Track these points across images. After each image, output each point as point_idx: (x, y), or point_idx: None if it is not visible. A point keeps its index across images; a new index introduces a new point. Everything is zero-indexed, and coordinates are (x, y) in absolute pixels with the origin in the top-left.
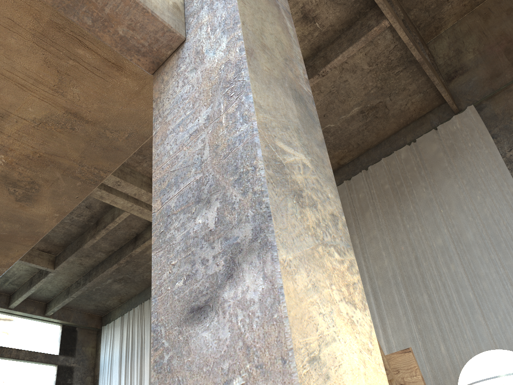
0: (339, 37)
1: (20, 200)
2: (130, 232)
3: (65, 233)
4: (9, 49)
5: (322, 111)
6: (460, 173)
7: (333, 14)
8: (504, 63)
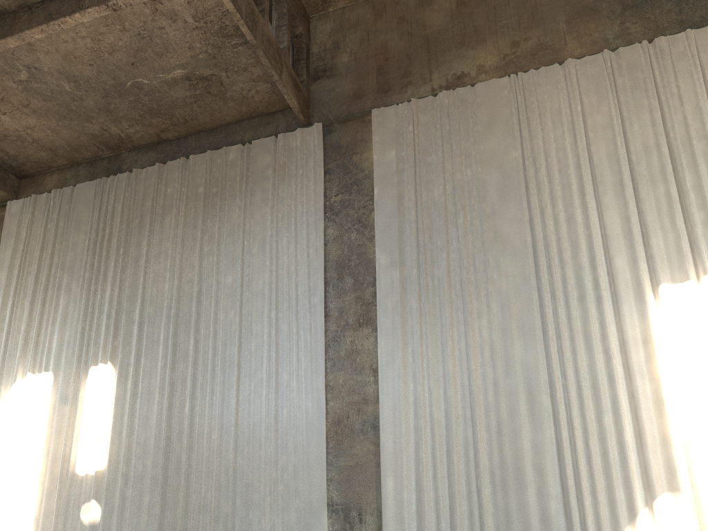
0: None
1: None
2: None
3: None
4: None
5: (130, 56)
6: (279, 204)
7: None
8: (371, 84)
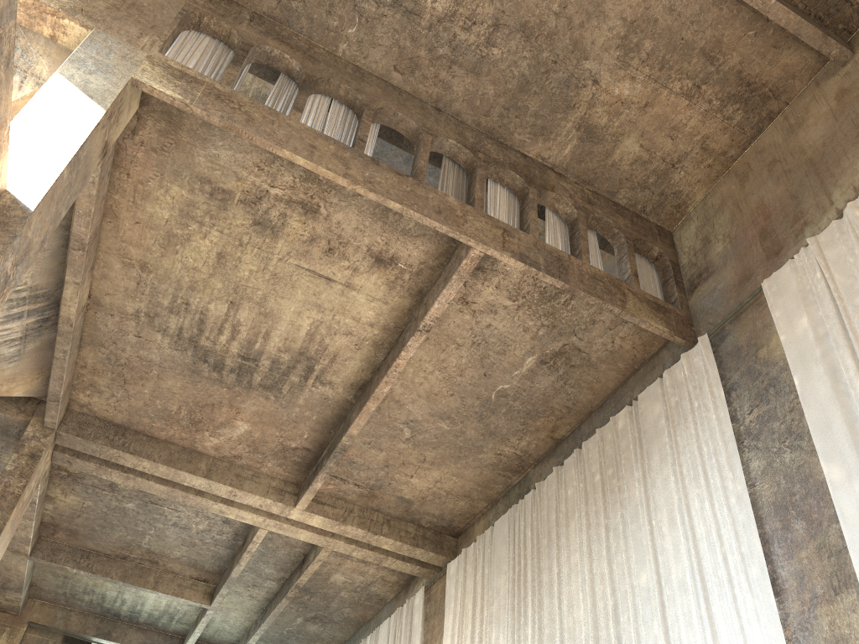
0: (440, 275)
1: None
2: (294, 552)
3: (214, 556)
4: None
5: (478, 368)
6: (681, 455)
7: (416, 249)
8: (757, 256)
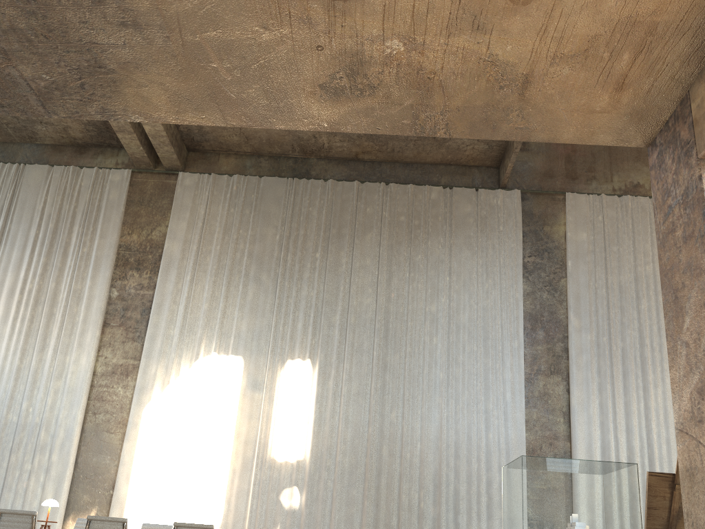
0: None
1: (323, 88)
2: None
3: None
4: (596, 5)
5: None
6: (480, 251)
7: None
8: (560, 168)
